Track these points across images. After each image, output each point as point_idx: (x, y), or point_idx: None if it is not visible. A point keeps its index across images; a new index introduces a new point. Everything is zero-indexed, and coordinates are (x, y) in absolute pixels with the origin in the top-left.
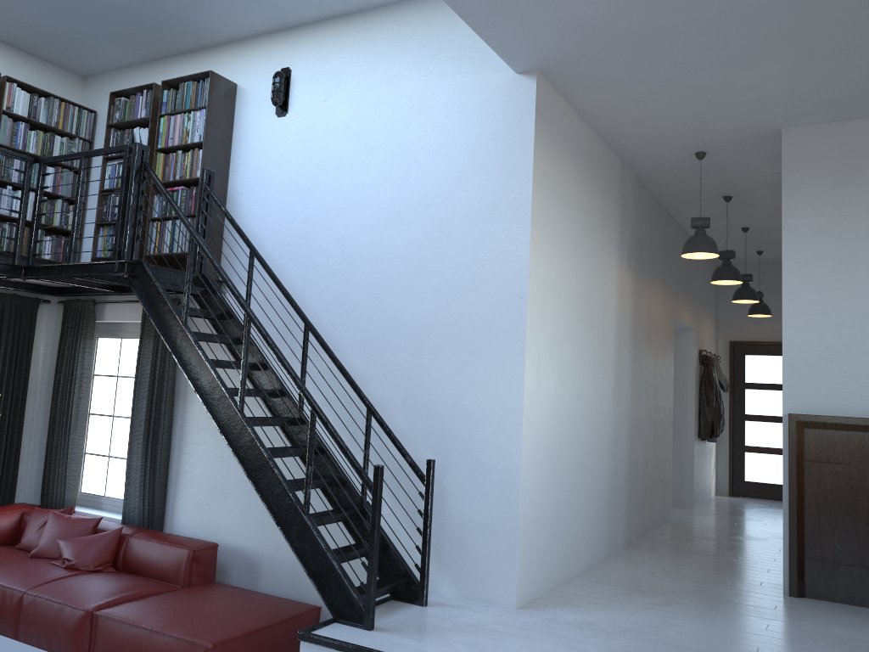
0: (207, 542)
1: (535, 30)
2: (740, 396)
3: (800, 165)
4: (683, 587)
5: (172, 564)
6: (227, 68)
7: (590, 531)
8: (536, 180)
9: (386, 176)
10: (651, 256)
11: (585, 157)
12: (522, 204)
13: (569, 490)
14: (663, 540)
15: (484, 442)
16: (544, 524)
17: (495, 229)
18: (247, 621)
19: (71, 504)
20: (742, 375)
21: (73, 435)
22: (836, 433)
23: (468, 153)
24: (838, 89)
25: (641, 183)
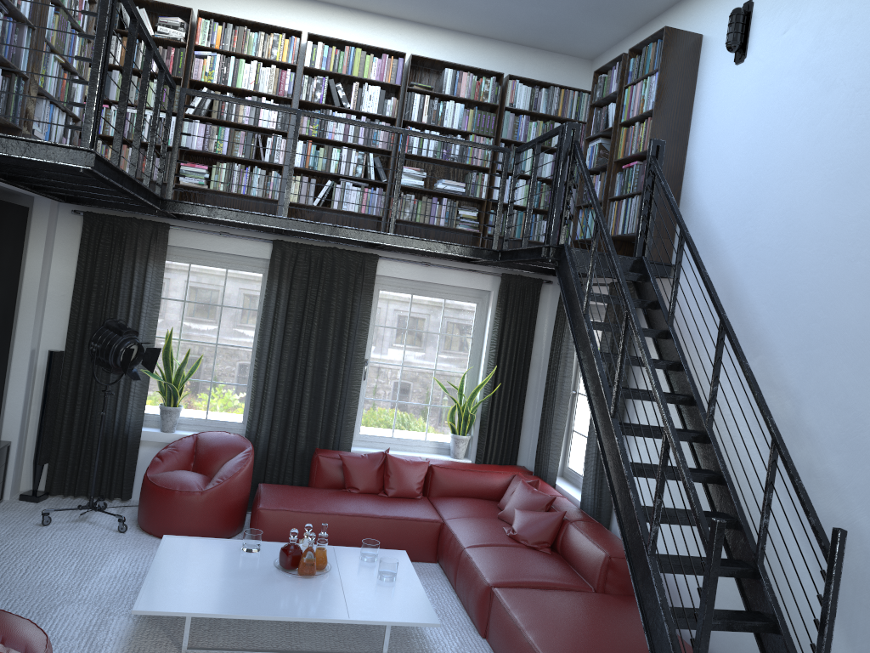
0: None
1: None
2: None
3: None
4: None
5: (590, 564)
6: (695, 18)
7: None
8: None
9: (845, 120)
10: None
11: None
12: None
13: None
14: None
15: None
16: None
17: None
18: None
19: (552, 477)
20: None
21: (556, 411)
22: None
23: None
24: None
25: None
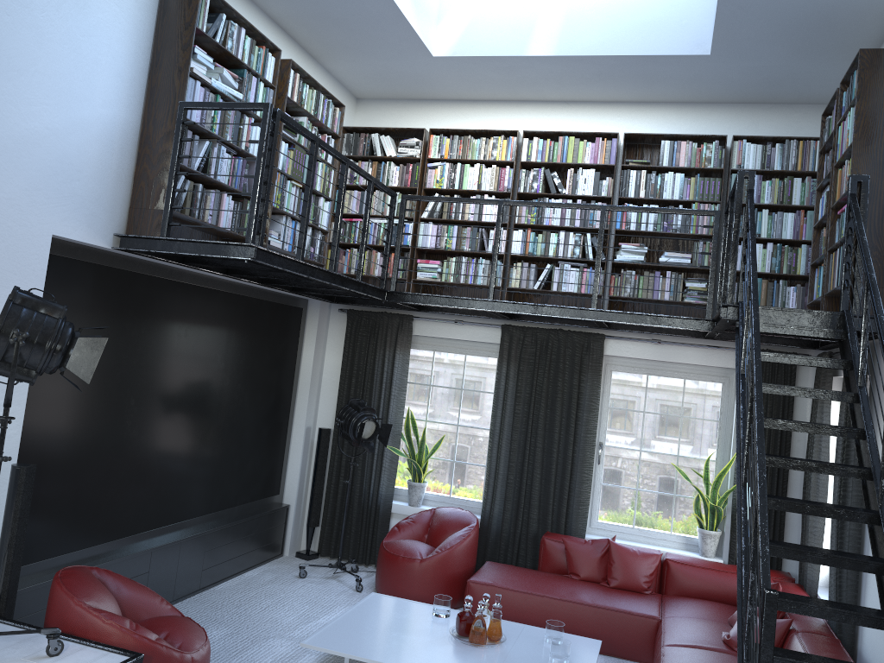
0: None
1: None
2: None
3: None
4: None
5: None
6: None
7: None
8: None
9: None
10: None
11: None
12: None
13: None
14: None
15: None
16: None
17: None
18: None
19: (812, 586)
20: None
21: None
22: None
23: None
24: None
25: None
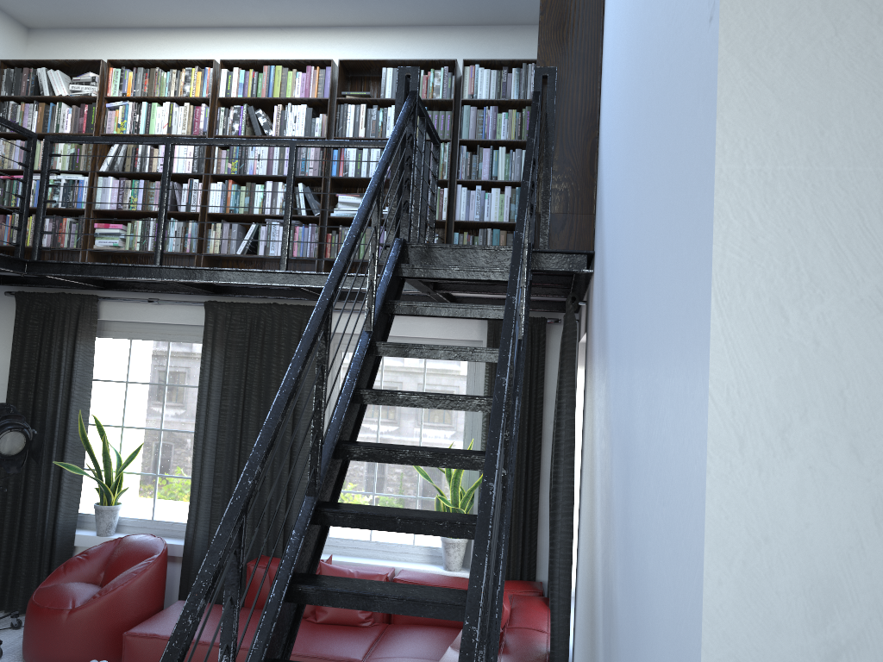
0: None
1: None
2: None
3: None
4: None
5: None
6: None
7: None
8: None
9: None
10: None
11: None
12: None
13: None
14: None
15: None
16: None
17: None
18: None
19: None
20: None
21: None
22: None
23: None
24: None
25: None
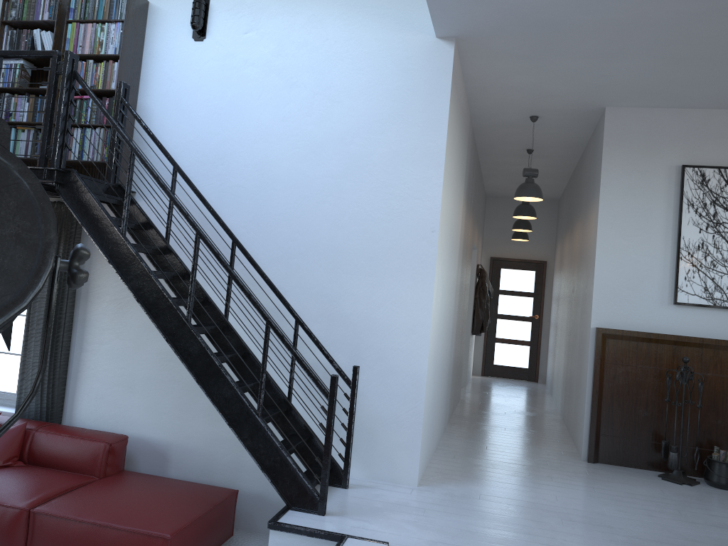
0: (118, 435)
1: (477, 7)
2: (495, 300)
3: (617, 137)
4: (515, 458)
5: (88, 457)
6: None
7: (440, 415)
8: (448, 132)
9: (308, 111)
10: (471, 192)
11: (462, 112)
12: (437, 152)
13: (437, 385)
14: (469, 417)
15: (394, 350)
16: (429, 415)
17: (411, 171)
18: (187, 509)
19: None
20: (497, 284)
21: None
22: (629, 343)
23: (389, 101)
24: (664, 85)
25: (473, 133)
